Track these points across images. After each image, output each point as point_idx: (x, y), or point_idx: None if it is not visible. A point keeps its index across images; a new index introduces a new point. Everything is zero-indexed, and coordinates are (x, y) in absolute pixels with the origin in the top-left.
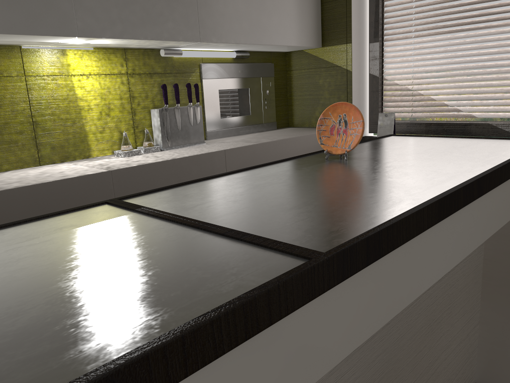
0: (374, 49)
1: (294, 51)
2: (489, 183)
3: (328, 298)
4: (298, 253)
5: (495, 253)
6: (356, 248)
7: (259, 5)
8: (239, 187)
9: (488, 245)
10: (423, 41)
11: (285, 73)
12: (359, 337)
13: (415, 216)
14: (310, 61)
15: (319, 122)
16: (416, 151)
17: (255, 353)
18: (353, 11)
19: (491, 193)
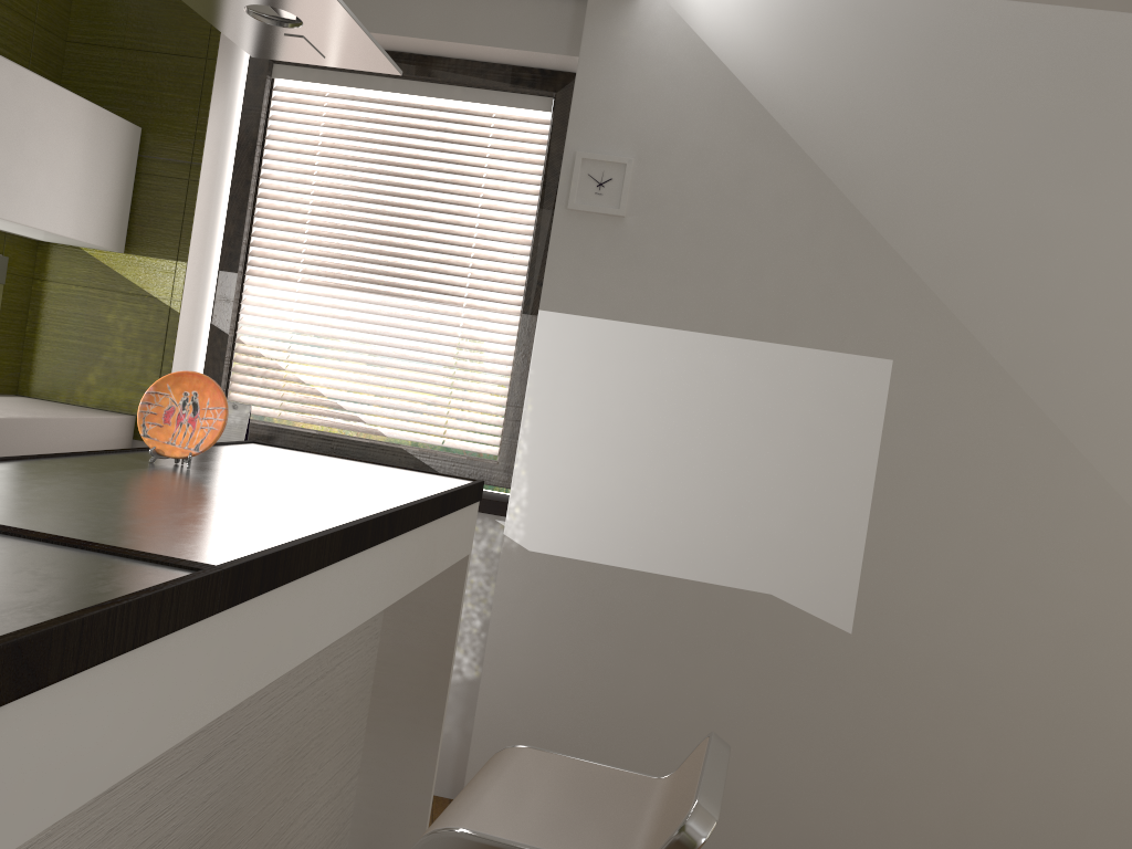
0: (227, 283)
1: (60, 243)
2: (403, 522)
3: (213, 626)
4: (181, 563)
5: (395, 650)
6: (253, 566)
7: (14, 144)
8: (12, 485)
9: (386, 638)
10: (315, 292)
11: (29, 282)
12: (235, 695)
13: (317, 544)
14: (93, 272)
15: (147, 399)
16: (299, 471)
17: (135, 672)
18: (200, 206)
19: (403, 538)
